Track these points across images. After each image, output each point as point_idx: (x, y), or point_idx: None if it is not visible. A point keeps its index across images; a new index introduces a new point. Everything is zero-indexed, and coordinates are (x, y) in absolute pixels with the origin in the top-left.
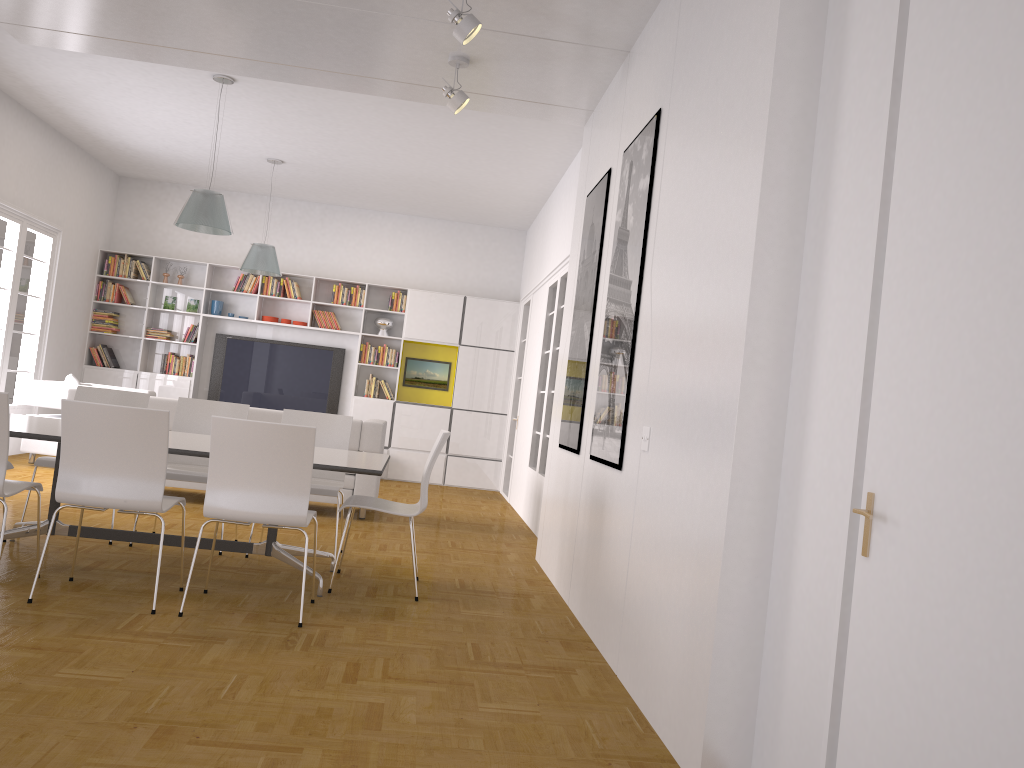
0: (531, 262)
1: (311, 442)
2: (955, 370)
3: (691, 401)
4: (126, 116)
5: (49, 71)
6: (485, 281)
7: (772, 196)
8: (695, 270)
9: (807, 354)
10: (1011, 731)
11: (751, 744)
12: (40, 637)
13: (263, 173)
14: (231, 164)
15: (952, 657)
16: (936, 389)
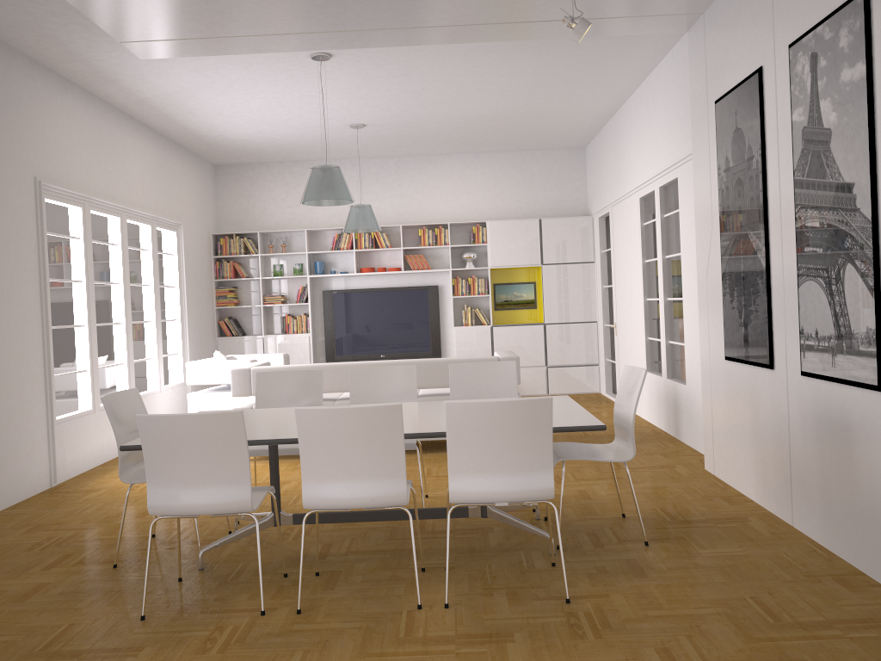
0: (600, 176)
1: (549, 413)
2: None
3: None
4: (226, 110)
5: (159, 81)
6: (554, 201)
7: None
8: None
9: None
10: None
11: None
12: None
13: (344, 139)
14: (316, 136)
15: None
16: None
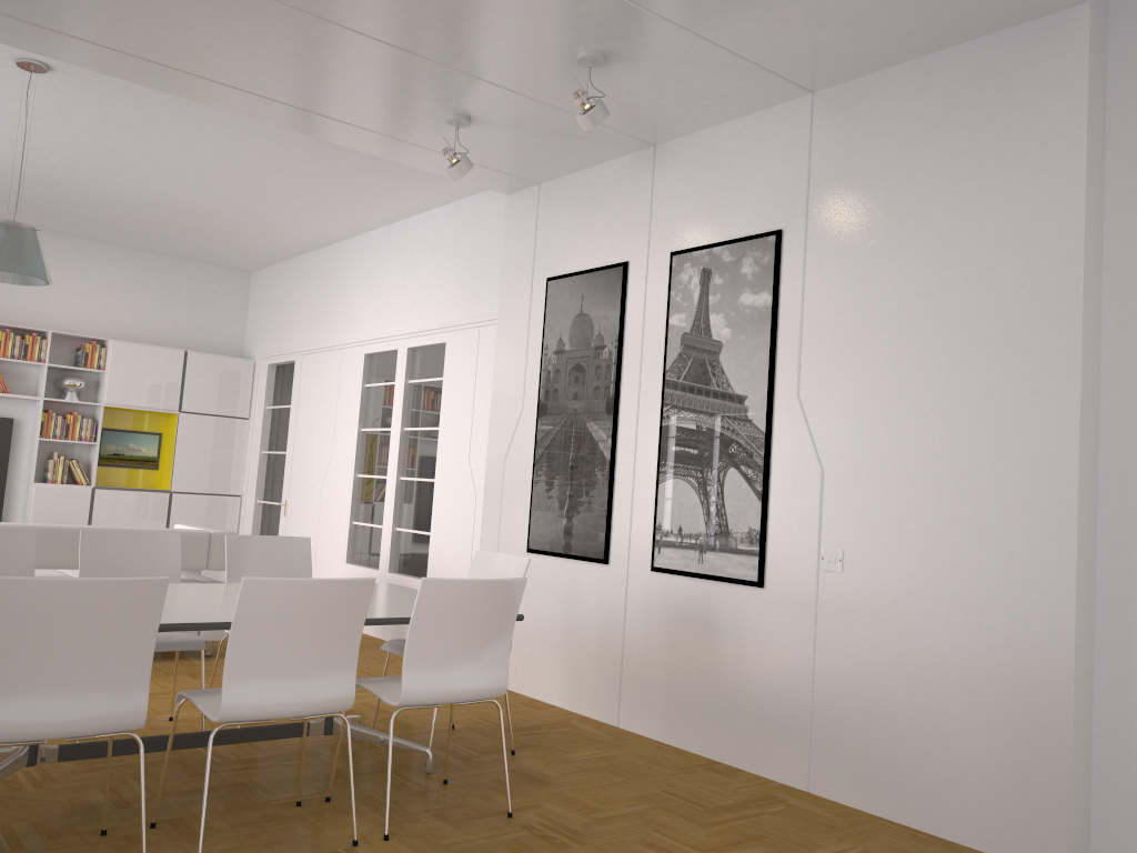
0: (282, 314)
1: (519, 596)
2: None
3: (954, 531)
4: None
5: None
6: (202, 331)
7: (1086, 364)
8: (930, 408)
9: (1126, 499)
10: None
11: (1089, 829)
12: None
13: None
14: None
15: None
16: None
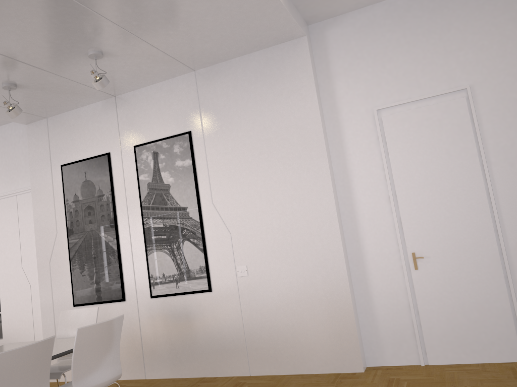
0: None
1: (121, 324)
2: (440, 215)
3: (293, 247)
4: None
5: None
6: None
7: (330, 172)
8: (274, 199)
9: (352, 221)
10: (489, 286)
11: (363, 349)
12: None
13: None
14: None
15: (463, 280)
16: (434, 221)
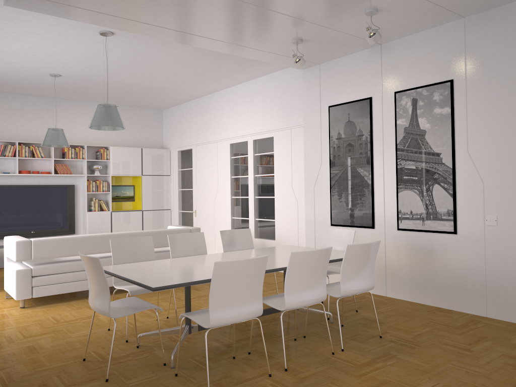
0: (182, 128)
1: (377, 248)
2: None
3: None
4: None
5: None
6: (145, 138)
7: None
8: None
9: None
10: None
11: None
12: (356, 382)
13: (30, 81)
14: (13, 76)
15: None
16: None
